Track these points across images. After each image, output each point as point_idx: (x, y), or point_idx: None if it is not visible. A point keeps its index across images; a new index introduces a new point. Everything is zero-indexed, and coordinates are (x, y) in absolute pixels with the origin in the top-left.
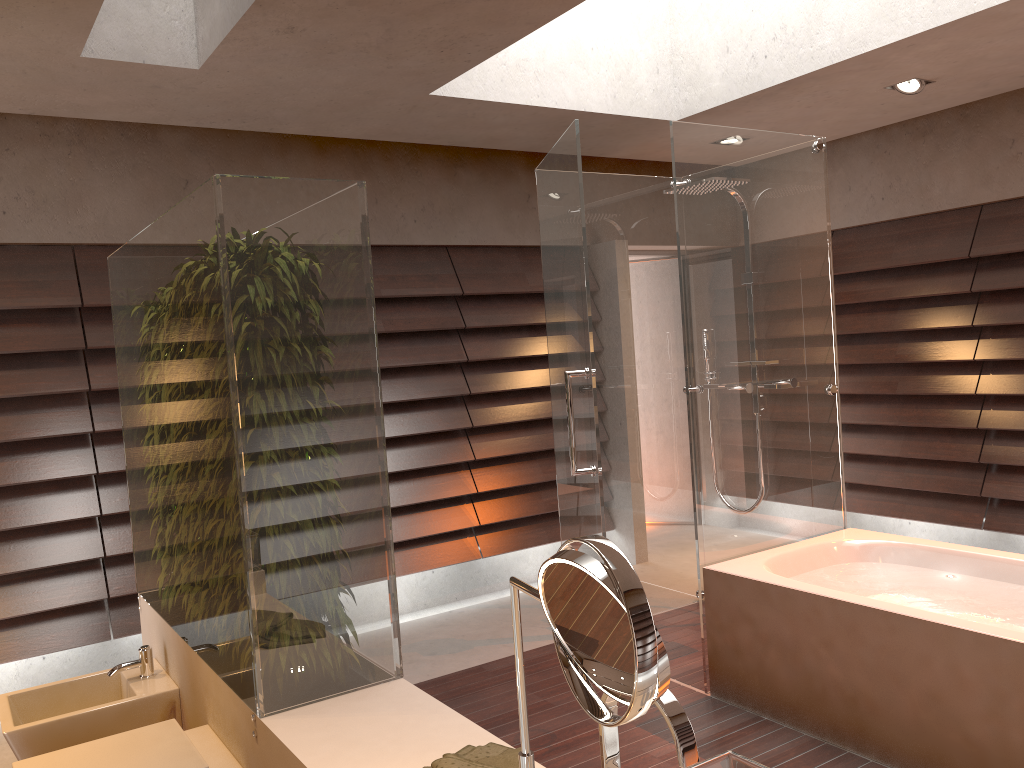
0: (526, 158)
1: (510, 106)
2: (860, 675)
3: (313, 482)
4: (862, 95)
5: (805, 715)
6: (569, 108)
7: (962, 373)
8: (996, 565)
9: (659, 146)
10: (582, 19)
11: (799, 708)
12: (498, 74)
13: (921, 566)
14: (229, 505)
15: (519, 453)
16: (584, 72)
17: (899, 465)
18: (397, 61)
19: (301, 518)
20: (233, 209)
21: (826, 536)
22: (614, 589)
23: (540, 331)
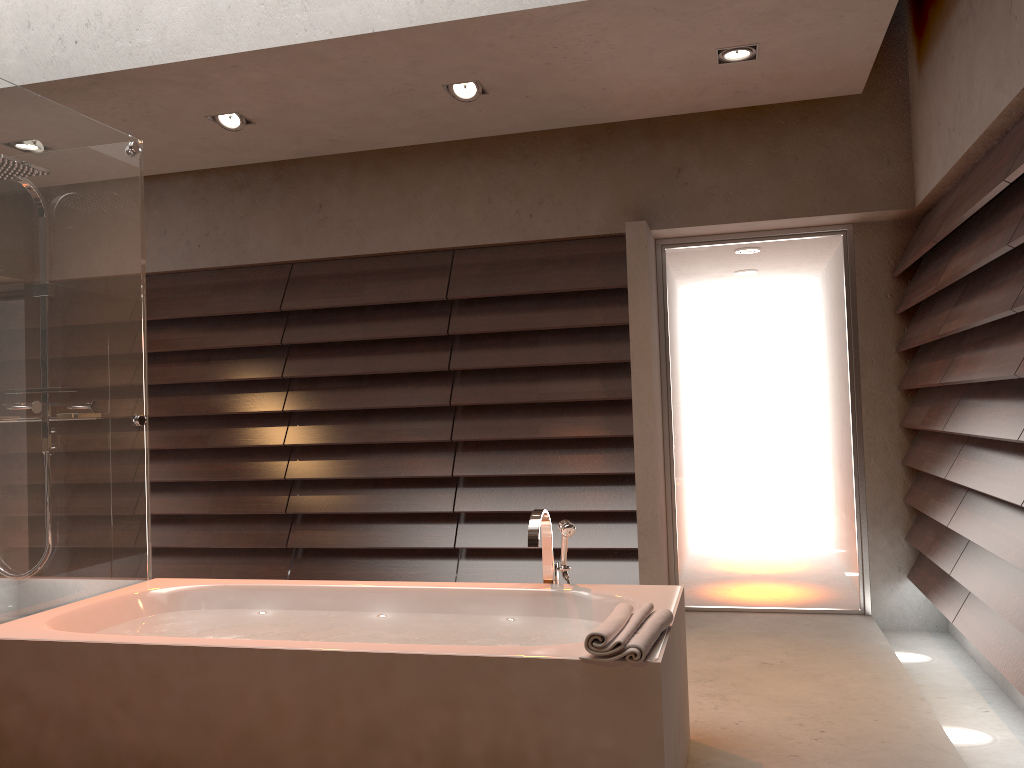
0: None
1: None
2: (164, 732)
3: None
4: (183, 120)
5: None
6: None
7: (272, 425)
8: (307, 594)
9: None
10: None
11: None
12: None
13: (233, 607)
14: None
15: None
16: None
17: (209, 523)
18: None
19: None
20: None
21: (128, 588)
22: None
23: None
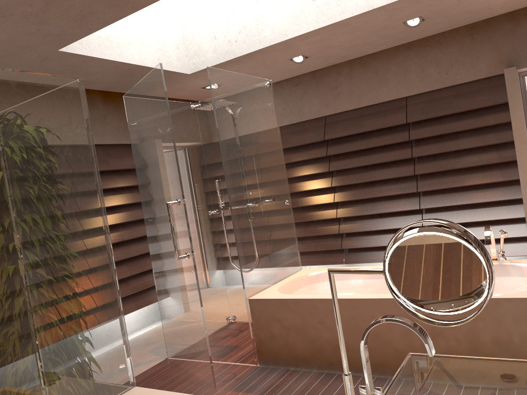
0: (101, 95)
1: (104, 61)
2: None
3: (71, 269)
4: (277, 63)
5: (313, 361)
6: (136, 64)
7: (326, 193)
8: None
9: (176, 89)
10: (138, 16)
11: (309, 359)
12: (97, 42)
13: (342, 279)
14: (11, 294)
15: (115, 261)
16: (142, 45)
17: (303, 240)
18: (45, 26)
19: (66, 294)
20: (2, 90)
21: (296, 274)
22: (465, 240)
23: (119, 191)
